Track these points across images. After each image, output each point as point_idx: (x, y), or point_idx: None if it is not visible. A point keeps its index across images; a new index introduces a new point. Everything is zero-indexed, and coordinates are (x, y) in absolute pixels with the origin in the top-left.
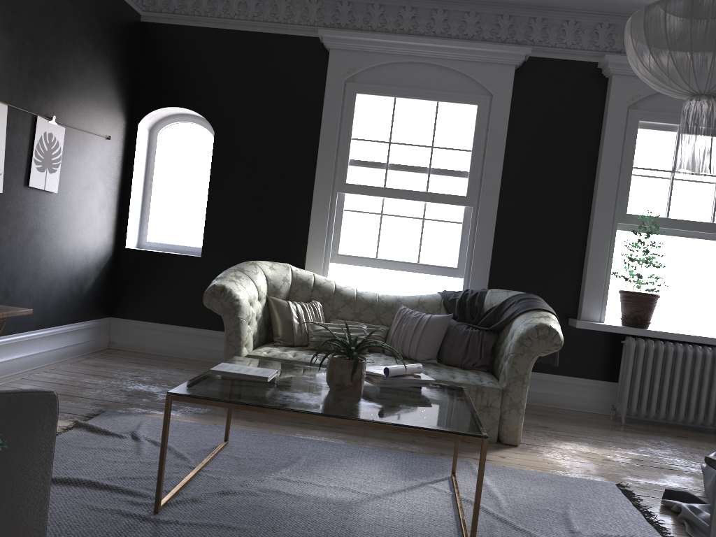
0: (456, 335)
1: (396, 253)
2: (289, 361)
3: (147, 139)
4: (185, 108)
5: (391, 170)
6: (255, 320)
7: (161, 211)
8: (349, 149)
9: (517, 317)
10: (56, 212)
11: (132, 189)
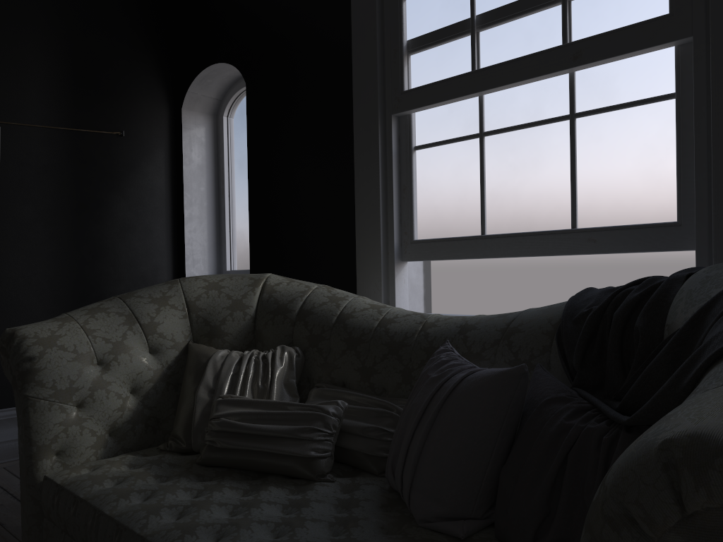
0: (536, 439)
1: (523, 215)
2: (77, 501)
3: (210, 128)
4: (217, 63)
5: (482, 29)
6: (116, 396)
7: (238, 224)
8: (400, 20)
9: (706, 373)
10: (7, 244)
11: (186, 201)
